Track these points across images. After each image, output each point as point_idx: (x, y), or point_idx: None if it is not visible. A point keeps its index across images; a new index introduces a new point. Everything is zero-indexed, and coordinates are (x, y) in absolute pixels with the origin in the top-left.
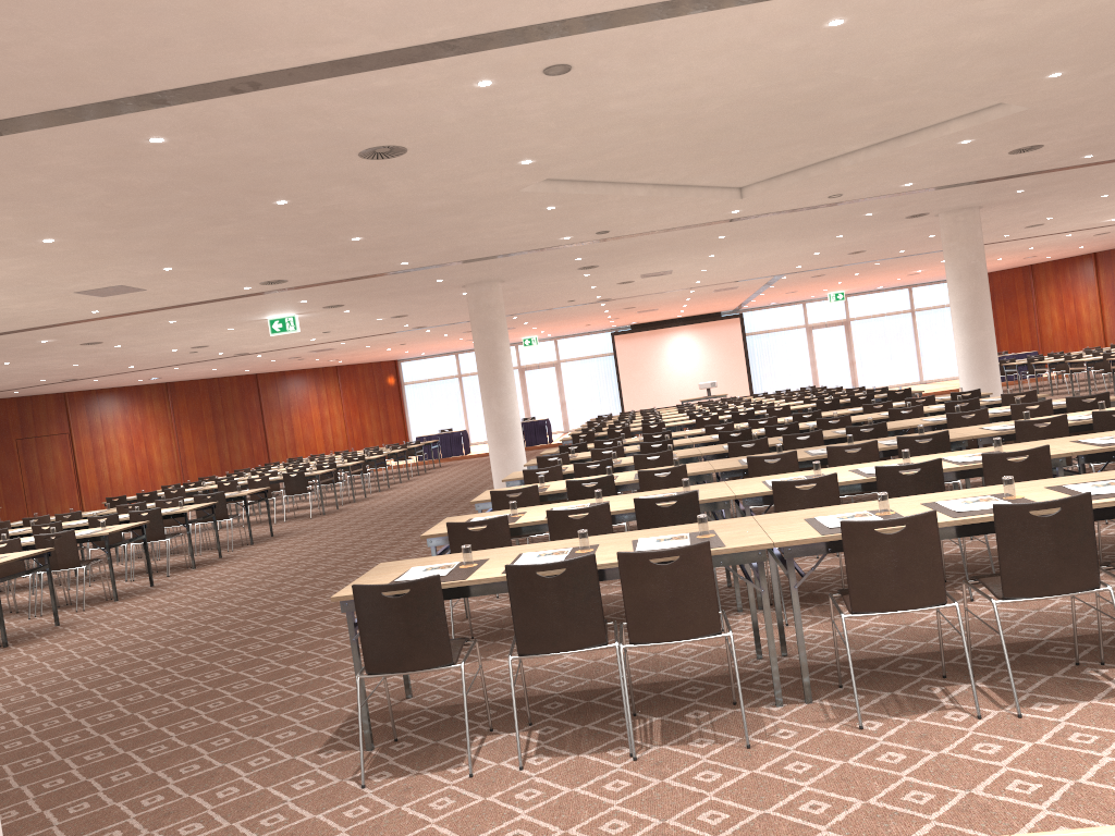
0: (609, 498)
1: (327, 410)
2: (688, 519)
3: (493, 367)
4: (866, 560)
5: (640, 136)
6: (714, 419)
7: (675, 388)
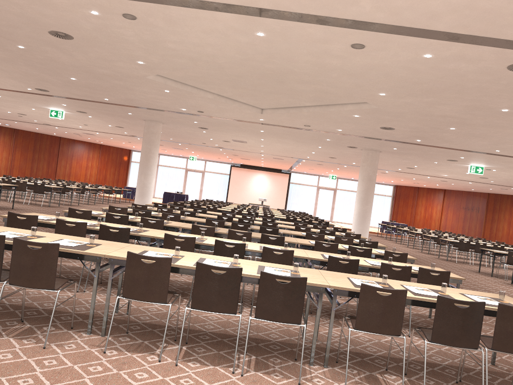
0: (111, 224)
1: (90, 163)
2: (122, 240)
3: (147, 160)
4: (134, 272)
5: (193, 66)
6: (239, 212)
7: (252, 197)
